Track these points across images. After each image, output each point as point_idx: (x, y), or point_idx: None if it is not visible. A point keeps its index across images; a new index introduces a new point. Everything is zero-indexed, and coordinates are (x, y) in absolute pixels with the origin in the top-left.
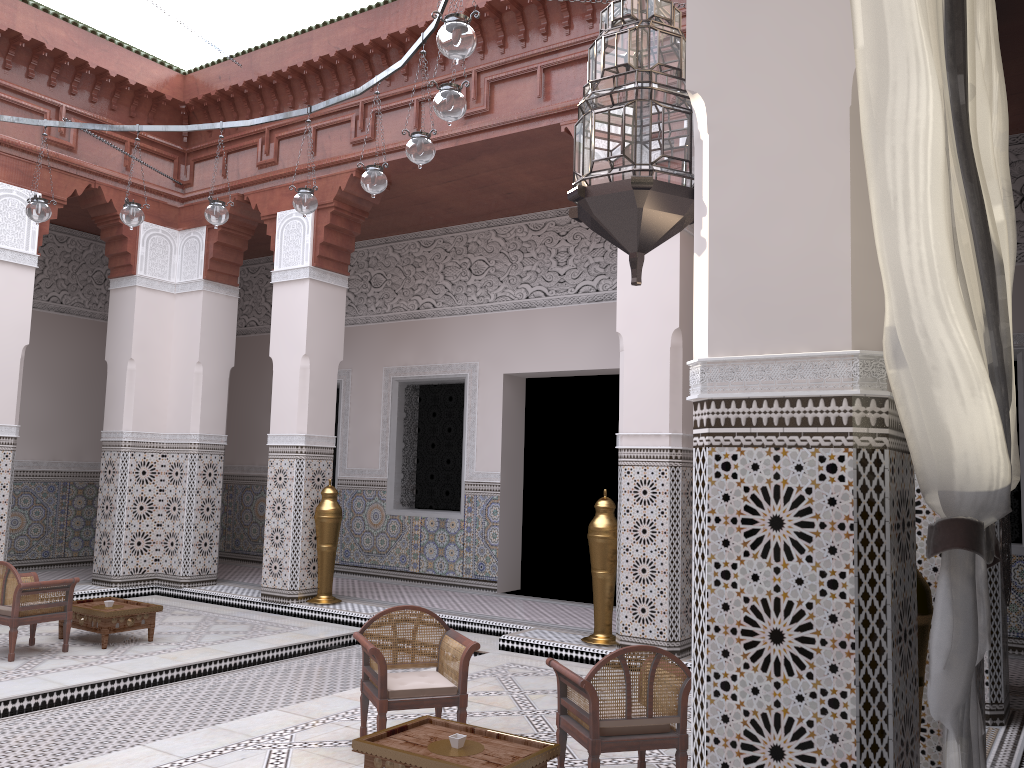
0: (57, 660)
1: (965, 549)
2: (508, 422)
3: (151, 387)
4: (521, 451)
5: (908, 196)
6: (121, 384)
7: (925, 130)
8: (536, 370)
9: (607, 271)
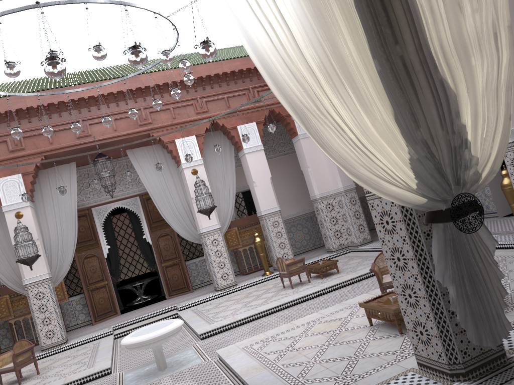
0: (306, 286)
1: (426, 223)
2: None
3: (319, 174)
4: None
5: (324, 143)
6: (308, 177)
7: (315, 127)
8: None
9: None
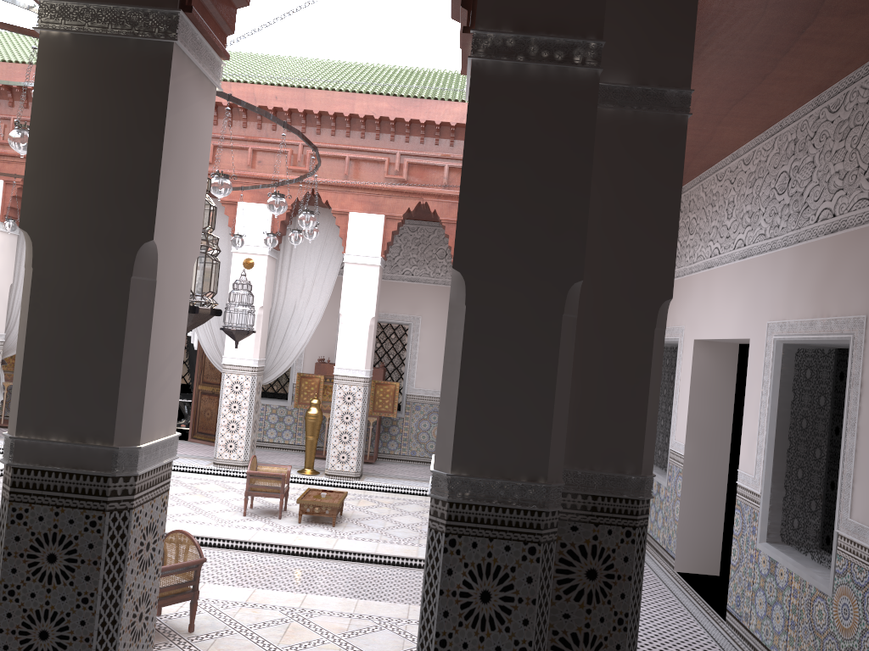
0: (259, 522)
1: None
2: (701, 392)
3: None
4: (726, 424)
5: None
6: None
7: None
8: (708, 337)
9: (751, 221)
